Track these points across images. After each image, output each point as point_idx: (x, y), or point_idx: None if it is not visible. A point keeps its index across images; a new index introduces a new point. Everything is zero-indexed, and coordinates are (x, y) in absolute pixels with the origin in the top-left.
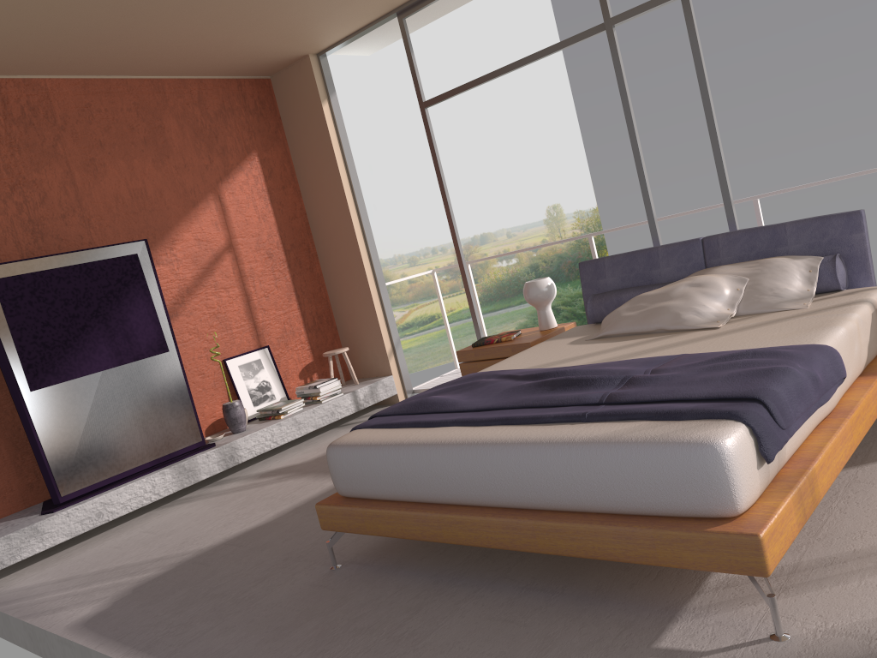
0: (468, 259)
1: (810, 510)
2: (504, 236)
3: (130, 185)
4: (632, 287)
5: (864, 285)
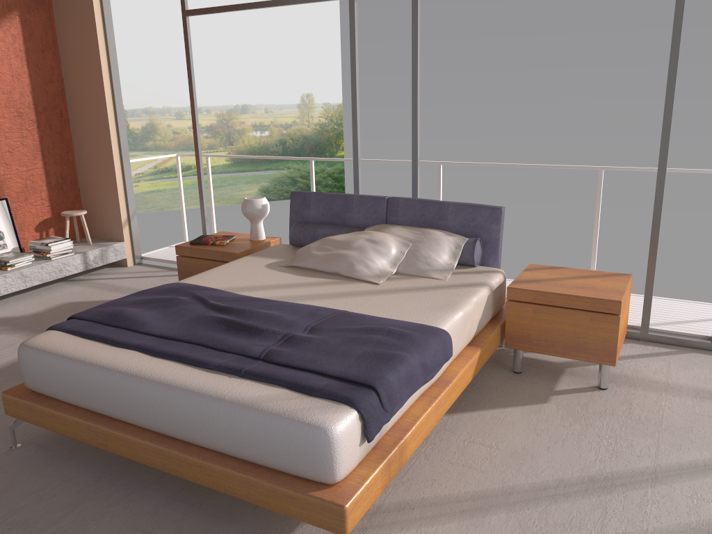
0: (229, 123)
1: (395, 472)
2: (262, 110)
3: None
4: (328, 224)
5: (492, 264)
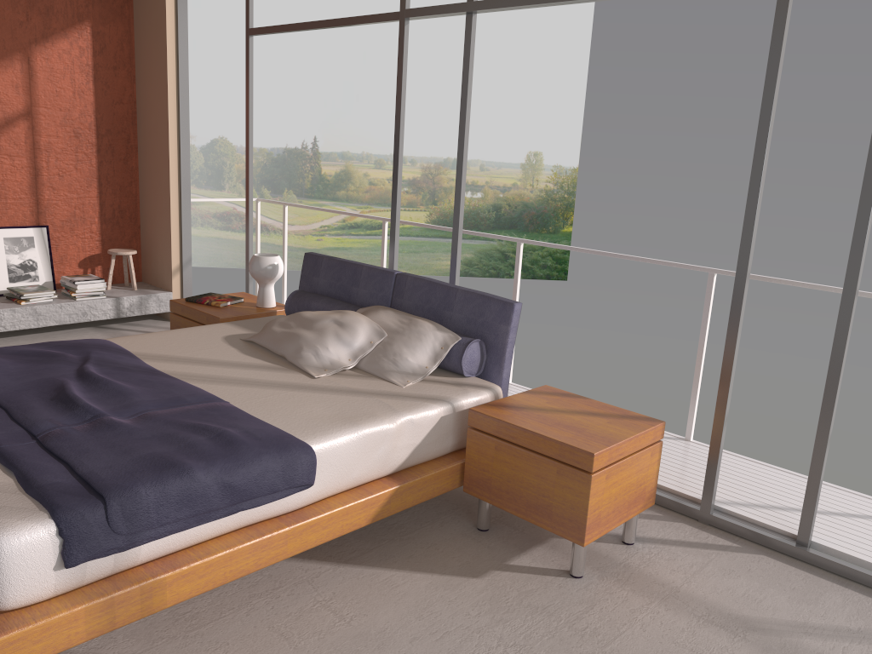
0: (435, 179)
1: (130, 618)
2: (477, 167)
3: None
4: (327, 297)
5: (495, 378)
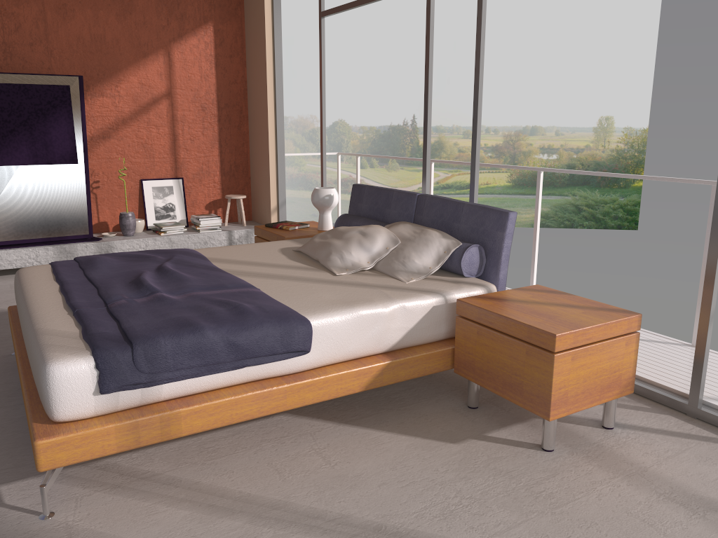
0: (515, 144)
1: (152, 439)
2: (552, 132)
3: (92, 30)
4: (364, 218)
5: (493, 279)
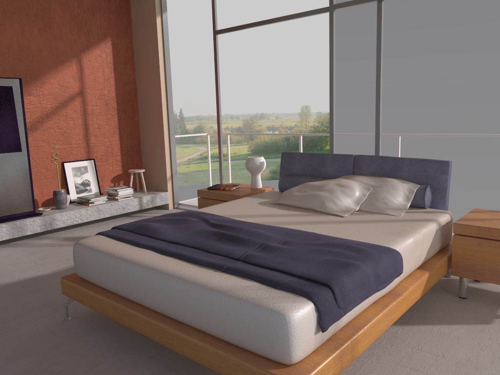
0: (251, 126)
1: (347, 363)
2: (273, 117)
3: (20, 41)
4: (307, 175)
5: (440, 208)
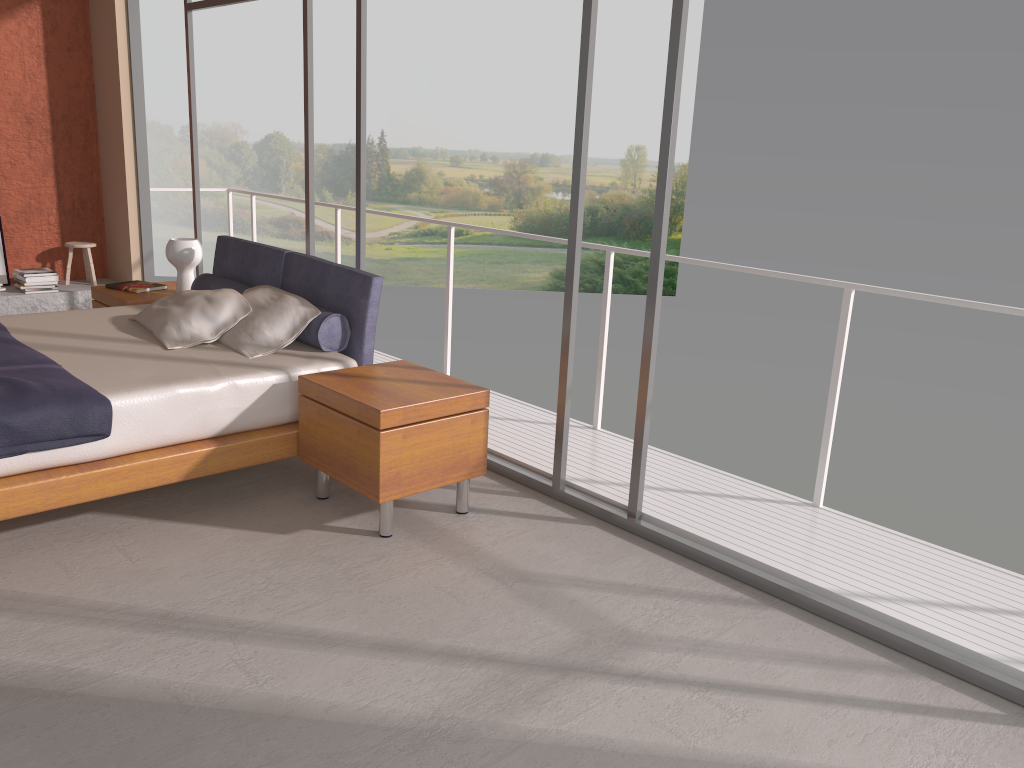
0: (520, 178)
1: None
2: (569, 164)
3: None
4: (226, 279)
5: (357, 354)
